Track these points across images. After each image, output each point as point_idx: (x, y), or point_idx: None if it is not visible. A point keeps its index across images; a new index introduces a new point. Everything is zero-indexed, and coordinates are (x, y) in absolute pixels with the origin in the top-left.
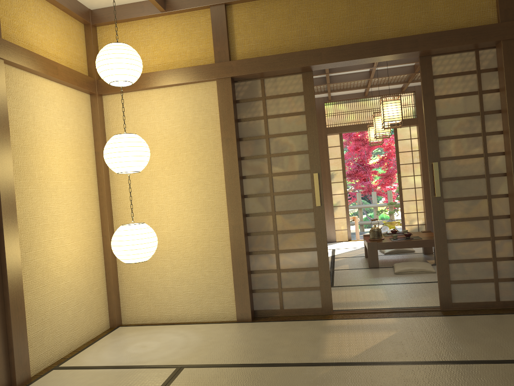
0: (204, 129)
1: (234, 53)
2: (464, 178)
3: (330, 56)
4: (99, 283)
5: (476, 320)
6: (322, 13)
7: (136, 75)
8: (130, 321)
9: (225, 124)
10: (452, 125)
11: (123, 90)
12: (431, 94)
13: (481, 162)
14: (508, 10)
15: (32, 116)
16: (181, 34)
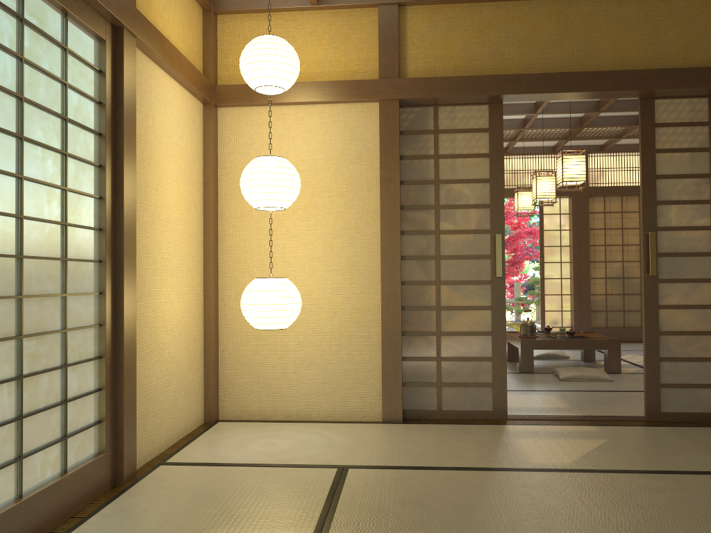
0: (356, 165)
1: (404, 68)
2: (685, 254)
3: (532, 85)
4: (197, 360)
5: (699, 432)
6: (523, 30)
7: (293, 80)
8: (230, 416)
9: (387, 160)
10: (674, 188)
11: (249, 103)
12: (652, 146)
13: (707, 236)
14: None
15: (152, 120)
16: (334, 37)
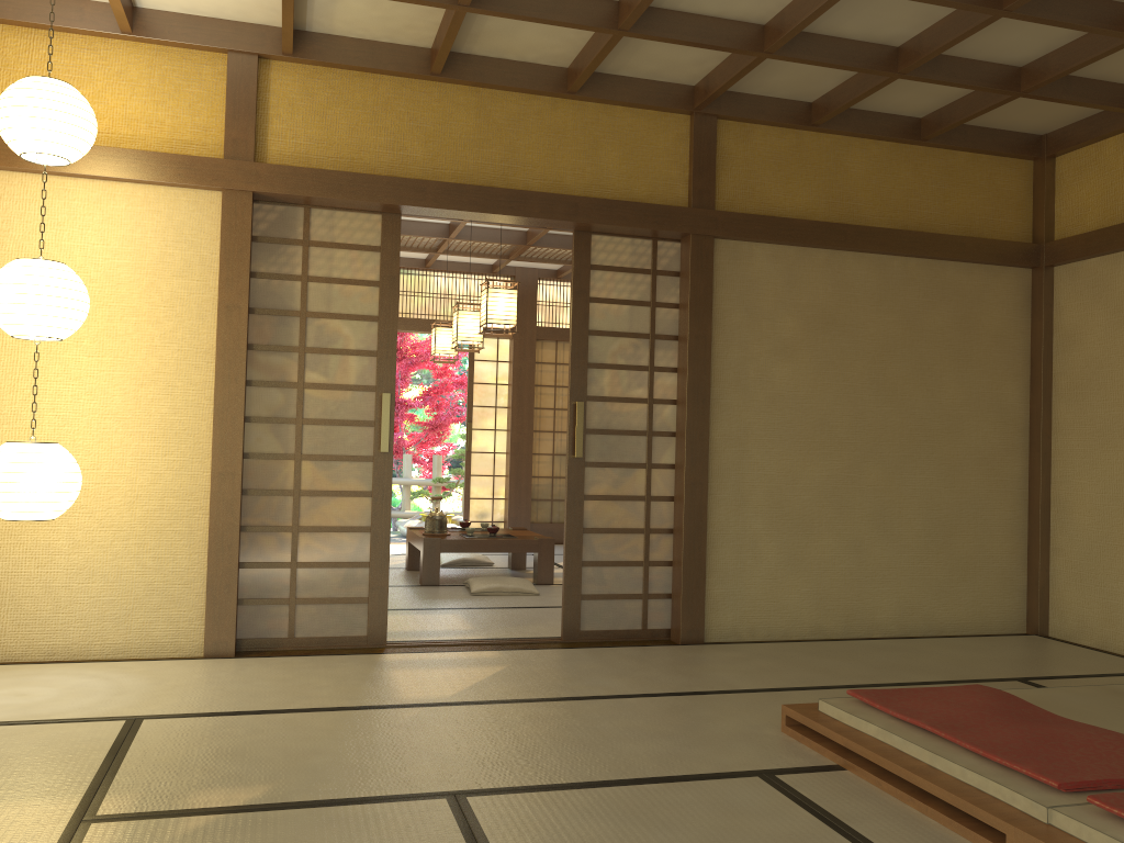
0: (182, 279)
1: (263, 148)
2: (617, 432)
3: (440, 197)
4: None
5: (617, 652)
6: (432, 121)
7: (85, 150)
8: None
9: (230, 277)
10: (610, 348)
11: (9, 166)
12: (586, 293)
13: (644, 411)
14: (703, 192)
15: None
16: (158, 86)
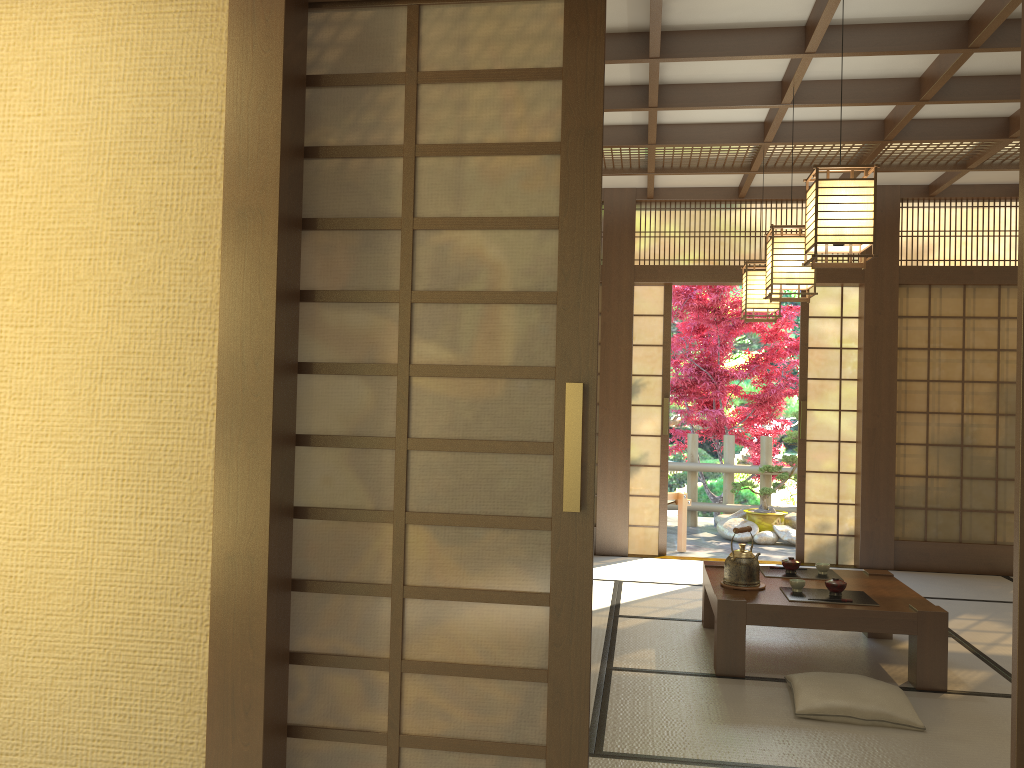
0: (168, 168)
1: None
2: None
3: None
4: None
5: None
6: None
7: None
8: None
9: (245, 153)
10: None
11: None
12: None
13: None
14: None
15: None
16: None
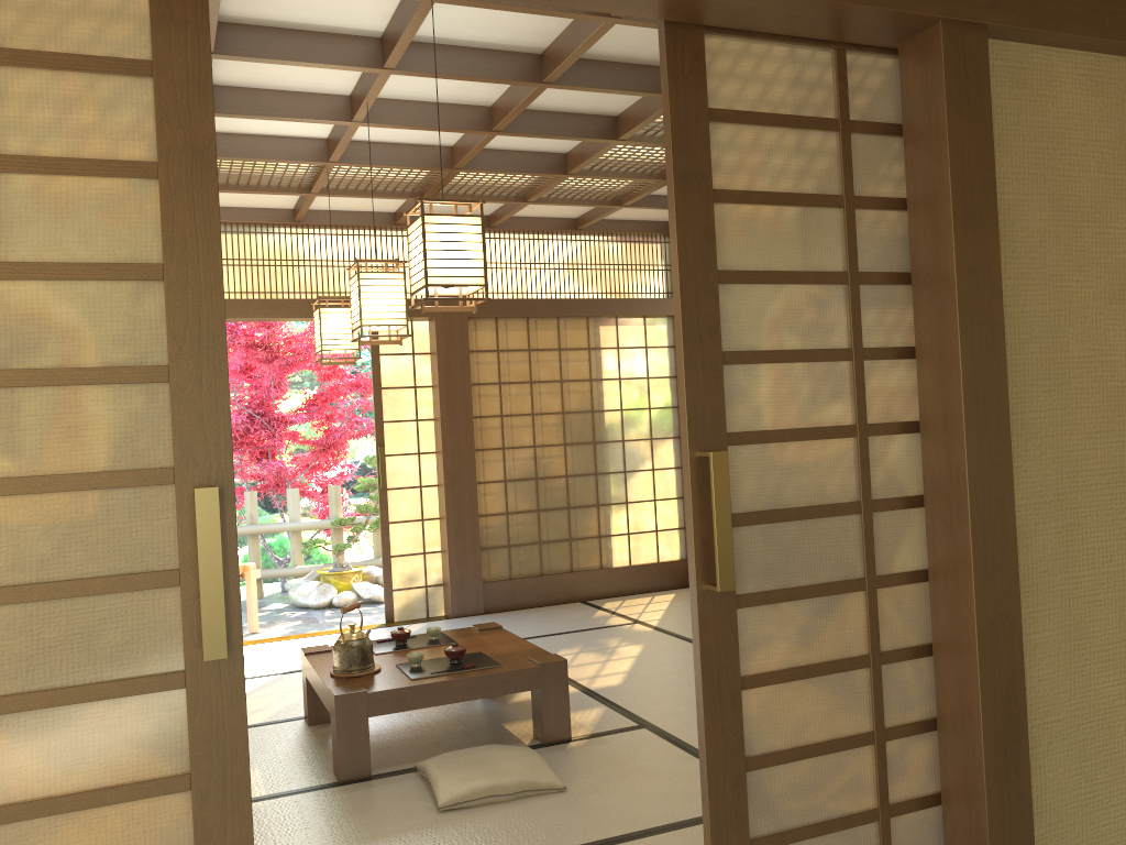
0: None
1: None
2: (800, 513)
3: None
4: None
5: None
6: None
7: None
8: None
9: None
10: (766, 312)
11: None
12: (704, 179)
13: (850, 456)
14: None
15: None
16: None
